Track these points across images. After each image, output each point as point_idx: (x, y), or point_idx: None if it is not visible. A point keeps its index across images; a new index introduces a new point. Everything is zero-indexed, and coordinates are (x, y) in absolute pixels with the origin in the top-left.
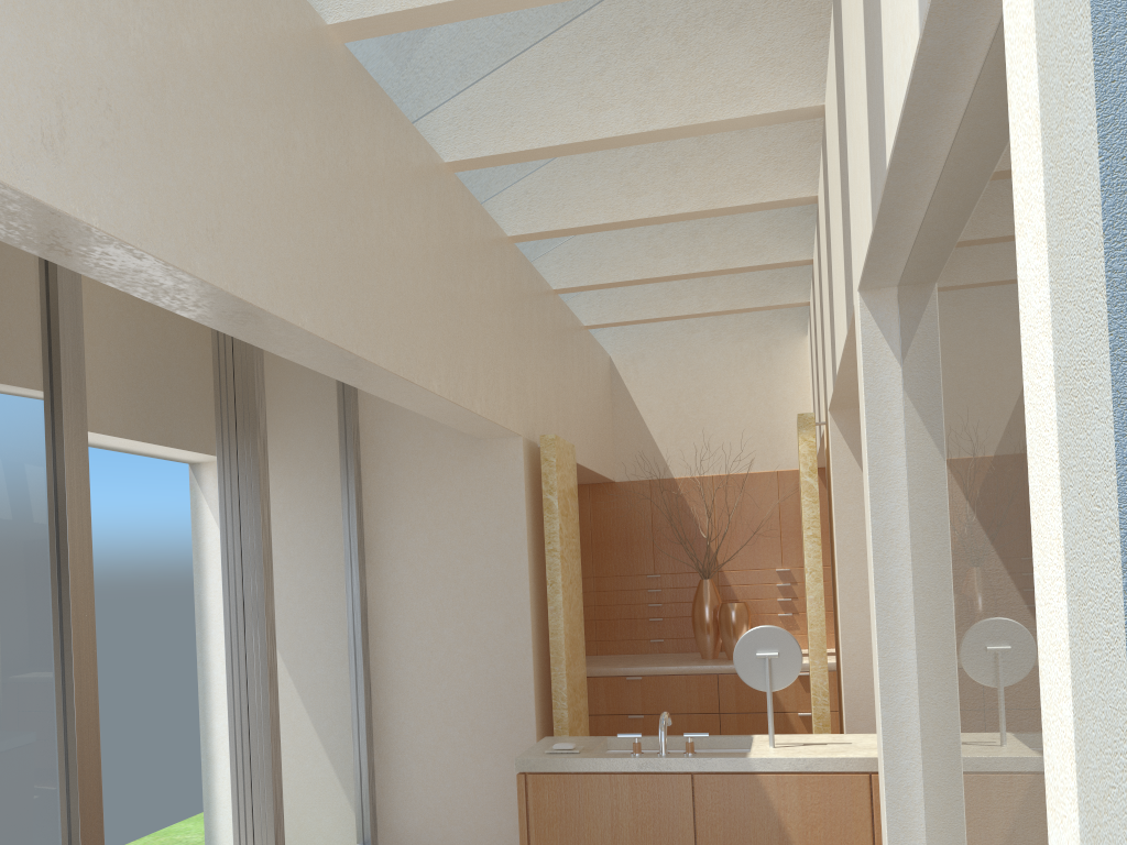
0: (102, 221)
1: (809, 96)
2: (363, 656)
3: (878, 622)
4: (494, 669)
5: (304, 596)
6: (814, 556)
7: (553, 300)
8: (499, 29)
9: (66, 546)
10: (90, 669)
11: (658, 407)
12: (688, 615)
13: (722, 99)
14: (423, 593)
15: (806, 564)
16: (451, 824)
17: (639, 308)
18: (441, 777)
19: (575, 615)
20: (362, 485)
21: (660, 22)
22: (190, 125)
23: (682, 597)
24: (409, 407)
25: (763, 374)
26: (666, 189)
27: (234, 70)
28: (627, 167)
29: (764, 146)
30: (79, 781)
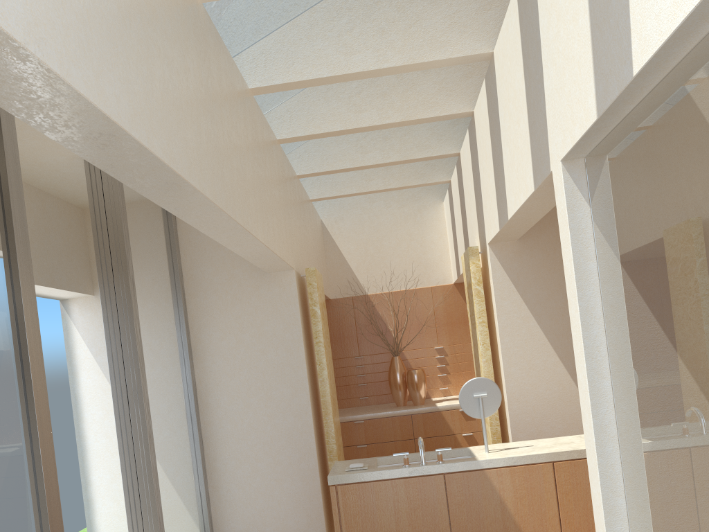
0: (112, 112)
1: (483, 46)
2: (197, 421)
3: (587, 365)
4: (287, 422)
5: (161, 384)
6: (484, 334)
7: (297, 182)
8: None
9: (27, 356)
10: (49, 442)
11: (354, 250)
12: (382, 380)
13: (429, 48)
14: (234, 376)
15: (479, 340)
16: (265, 526)
17: (345, 187)
18: (256, 496)
19: (332, 383)
20: (187, 308)
21: None
22: (144, 50)
23: (378, 369)
24: (236, 251)
25: (418, 227)
26: (379, 108)
27: (159, 14)
28: (353, 94)
29: (438, 81)
30: (50, 522)
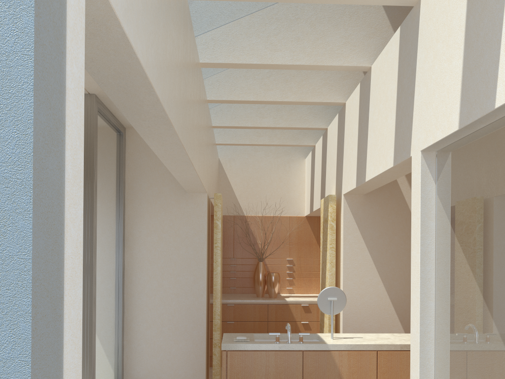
0: (150, 75)
1: (365, 61)
2: (122, 292)
3: (420, 290)
4: (187, 300)
5: (104, 262)
6: (332, 256)
7: (212, 131)
8: (236, 5)
9: None
10: None
11: (239, 183)
12: (247, 277)
13: (329, 56)
14: (153, 263)
15: (328, 259)
16: (162, 373)
17: (242, 138)
18: (158, 351)
19: (221, 276)
20: (125, 209)
21: (304, 17)
22: (164, 31)
23: (245, 269)
24: (176, 176)
25: (286, 173)
26: (281, 89)
27: (171, 6)
28: (265, 77)
29: (324, 78)
30: None
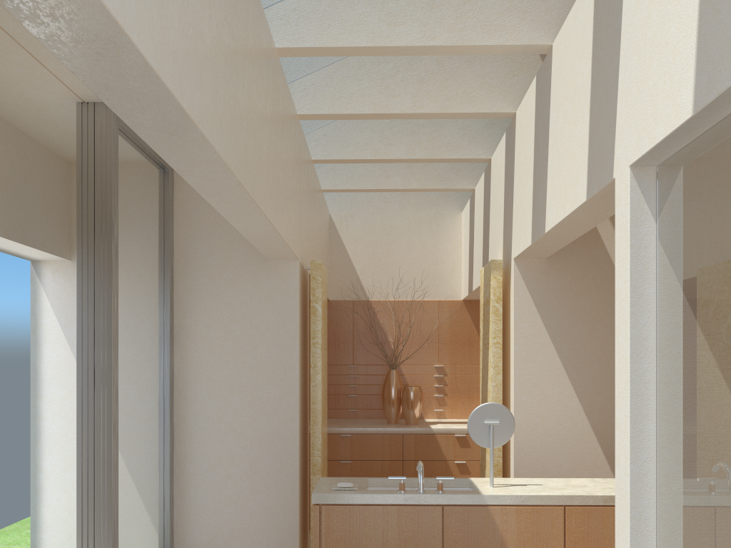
0: (114, 7)
1: (542, 37)
2: (170, 414)
3: (631, 402)
4: (270, 427)
5: (135, 367)
6: (497, 356)
7: (312, 167)
8: None
9: None
10: None
11: (361, 251)
12: (374, 393)
13: (483, 30)
14: (218, 369)
15: (491, 362)
16: (232, 539)
17: (361, 181)
18: (226, 504)
19: (324, 390)
20: (174, 287)
21: None
22: None
23: (371, 381)
24: (239, 228)
25: (432, 235)
26: (413, 95)
27: None
28: (387, 76)
29: (482, 74)
30: None
